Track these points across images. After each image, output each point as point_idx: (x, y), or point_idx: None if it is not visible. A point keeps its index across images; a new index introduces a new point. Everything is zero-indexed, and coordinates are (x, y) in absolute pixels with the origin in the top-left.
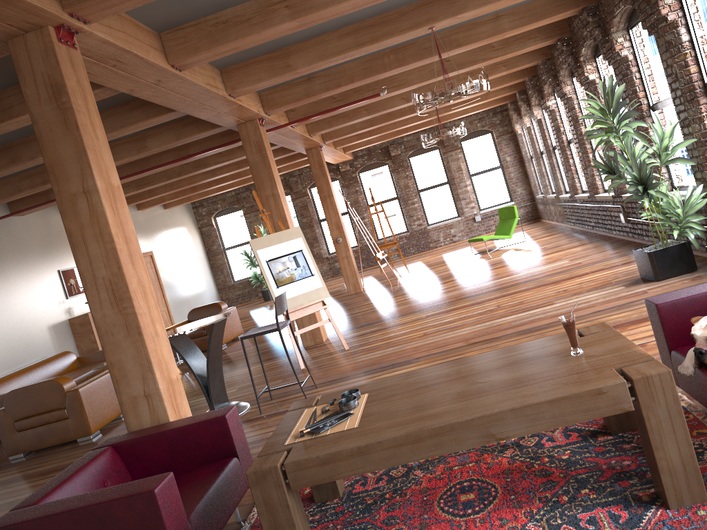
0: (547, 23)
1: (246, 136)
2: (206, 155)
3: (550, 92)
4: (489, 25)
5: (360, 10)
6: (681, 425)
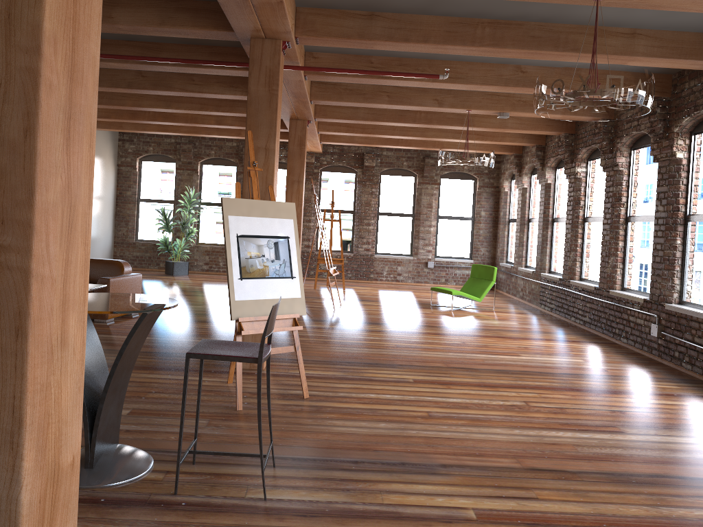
0: (682, 67)
1: (259, 57)
2: (179, 70)
3: (584, 158)
4: (621, 40)
5: None
6: None
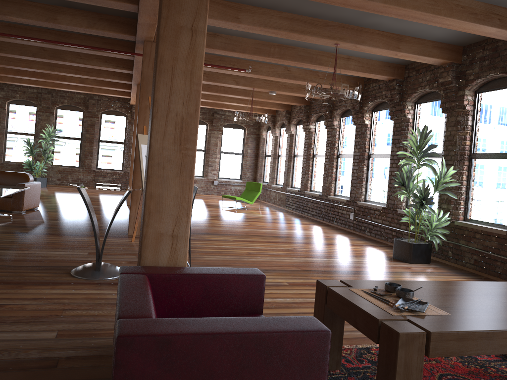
0: (370, 77)
1: (149, 52)
2: (80, 51)
3: (314, 120)
4: (342, 61)
5: (310, 7)
6: None
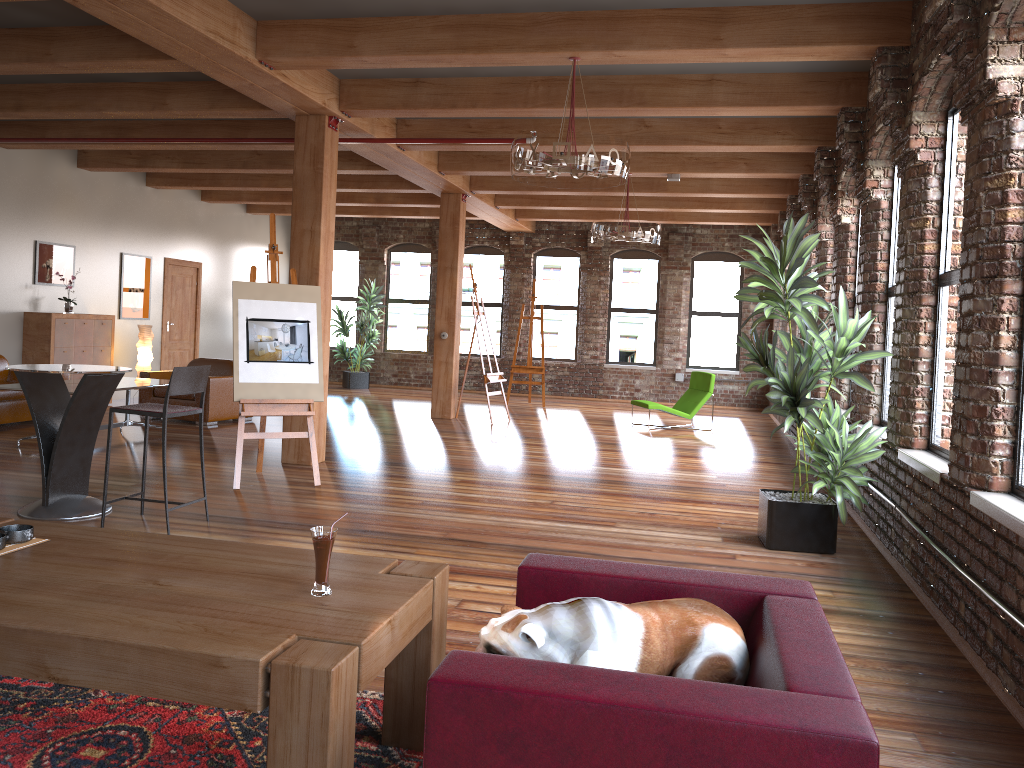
0: (787, 114)
1: (304, 135)
2: (272, 148)
3: None
4: (696, 89)
5: None
6: (320, 767)
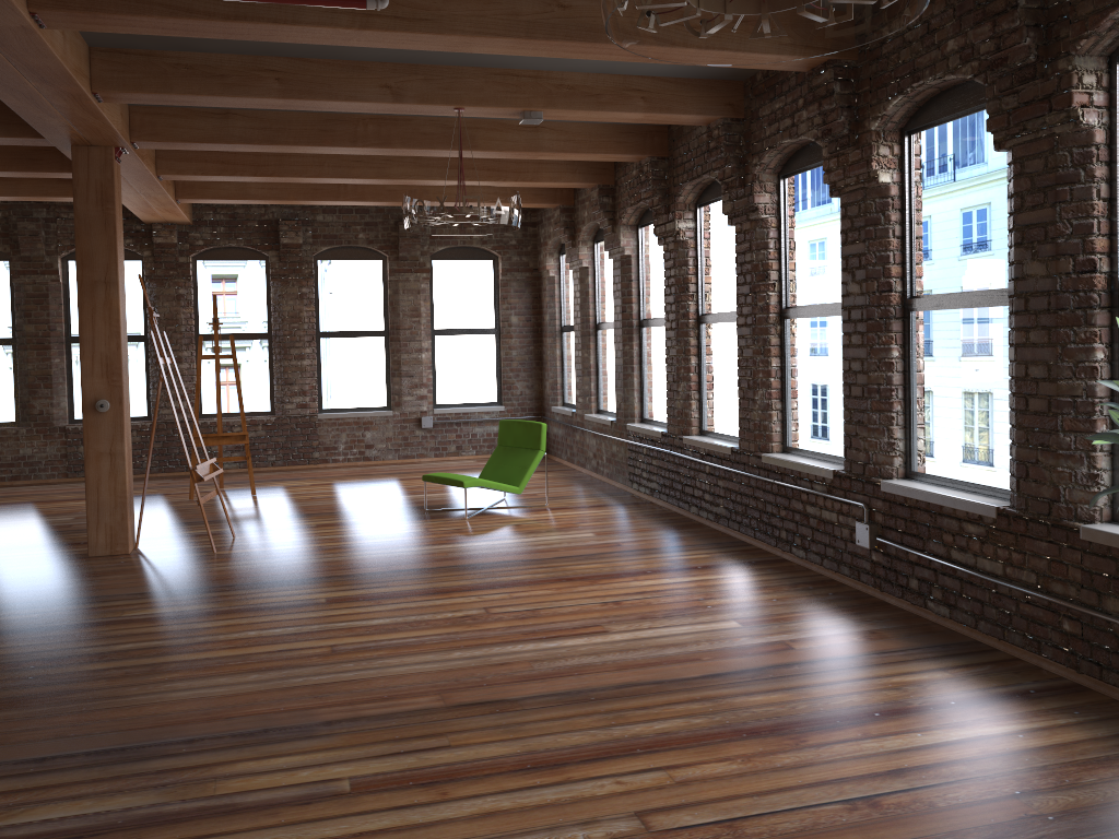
0: None
1: None
2: None
3: (689, 202)
4: None
5: None
6: None
